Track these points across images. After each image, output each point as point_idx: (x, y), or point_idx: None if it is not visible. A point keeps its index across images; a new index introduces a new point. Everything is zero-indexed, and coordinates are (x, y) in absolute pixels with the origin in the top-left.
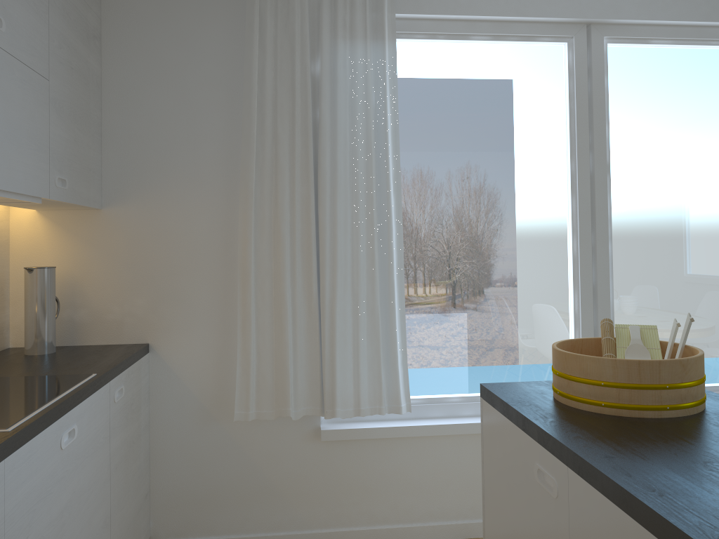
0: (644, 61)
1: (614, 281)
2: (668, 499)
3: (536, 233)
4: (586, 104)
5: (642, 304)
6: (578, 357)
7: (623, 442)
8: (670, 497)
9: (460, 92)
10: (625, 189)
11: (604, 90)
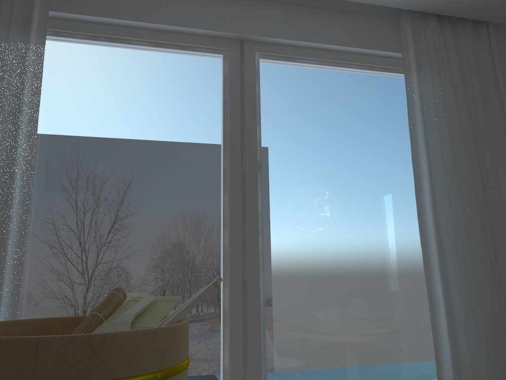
0: (293, 76)
1: (266, 275)
2: None
3: (187, 225)
4: (239, 106)
5: (294, 299)
6: None
7: None
8: None
9: (117, 88)
10: (276, 186)
11: (255, 96)
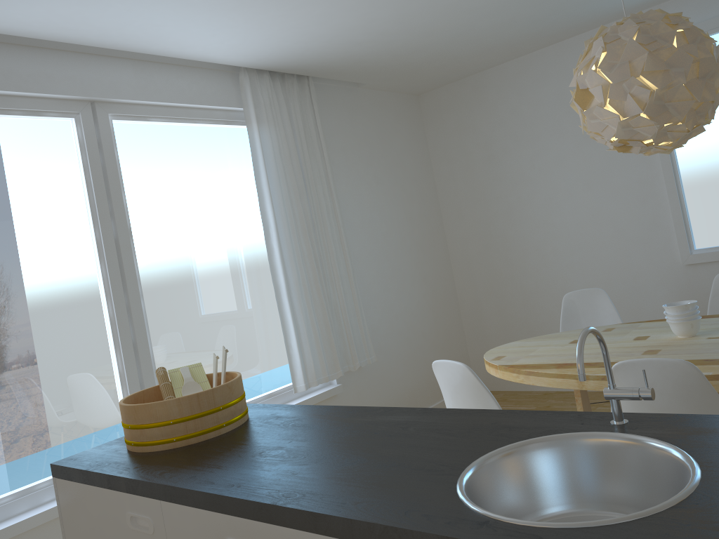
0: (147, 136)
1: (151, 334)
2: (244, 487)
3: (71, 303)
4: (102, 175)
5: (177, 349)
6: (147, 406)
7: (200, 462)
8: (245, 485)
9: None
10: (148, 249)
11: (116, 162)
